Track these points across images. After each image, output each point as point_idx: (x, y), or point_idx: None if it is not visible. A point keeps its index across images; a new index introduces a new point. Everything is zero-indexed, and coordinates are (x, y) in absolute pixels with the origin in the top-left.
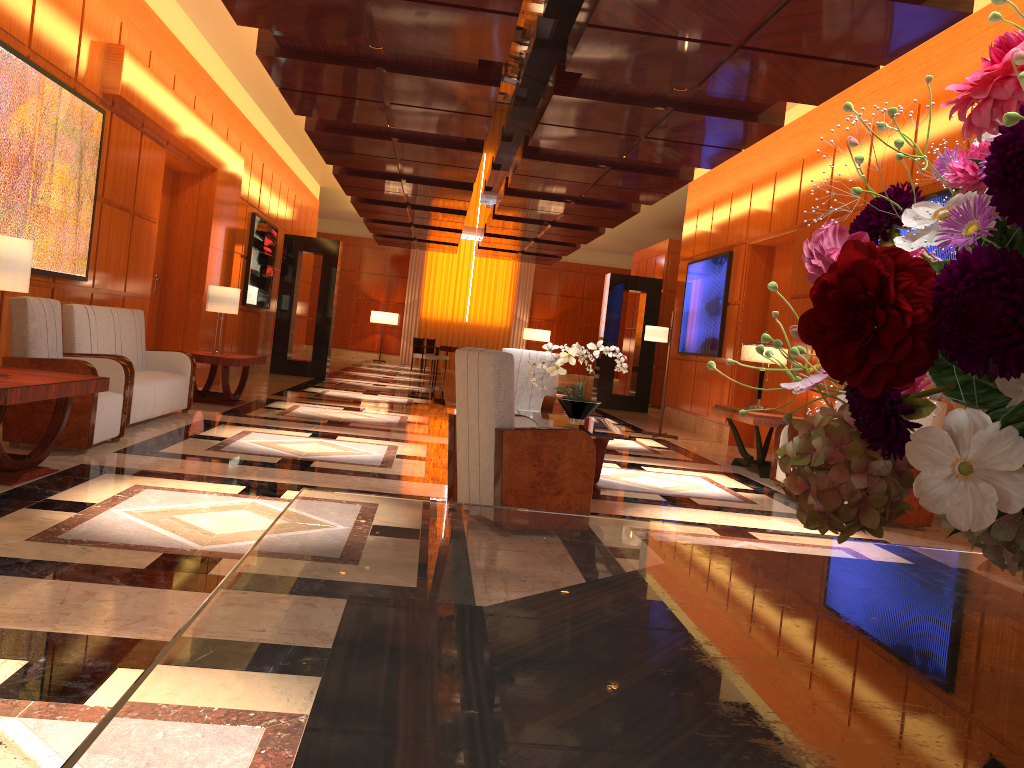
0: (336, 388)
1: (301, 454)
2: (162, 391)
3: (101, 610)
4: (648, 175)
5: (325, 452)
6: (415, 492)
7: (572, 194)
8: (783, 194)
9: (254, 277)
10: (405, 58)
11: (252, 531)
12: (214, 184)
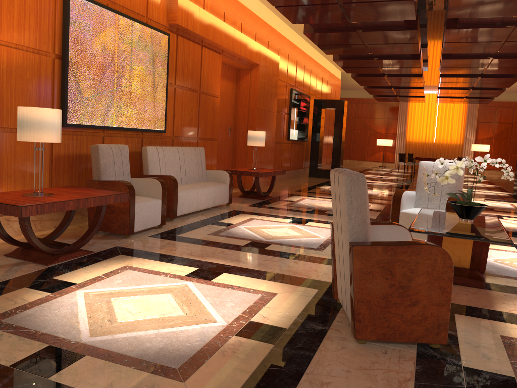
0: None
1: (268, 237)
2: (204, 194)
3: None
4: None
5: (286, 236)
6: (321, 277)
7: (490, 52)
8: None
9: (294, 124)
10: None
11: (148, 320)
12: (257, 73)
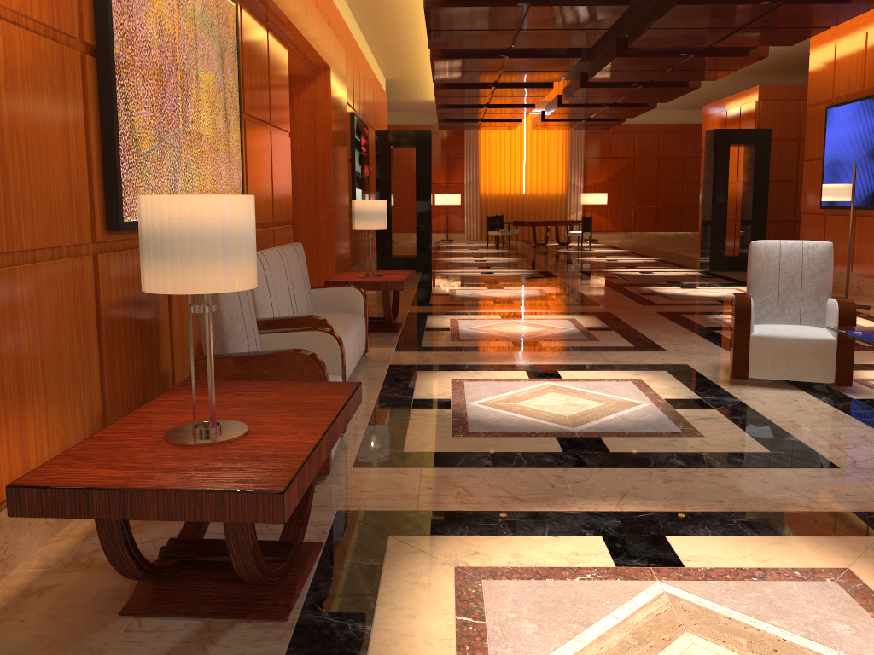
0: (456, 284)
1: (567, 422)
2: (352, 344)
3: None
4: (828, 5)
5: (586, 411)
6: (822, 501)
7: (702, 45)
8: None
9: (358, 179)
10: None
11: None
12: (328, 84)
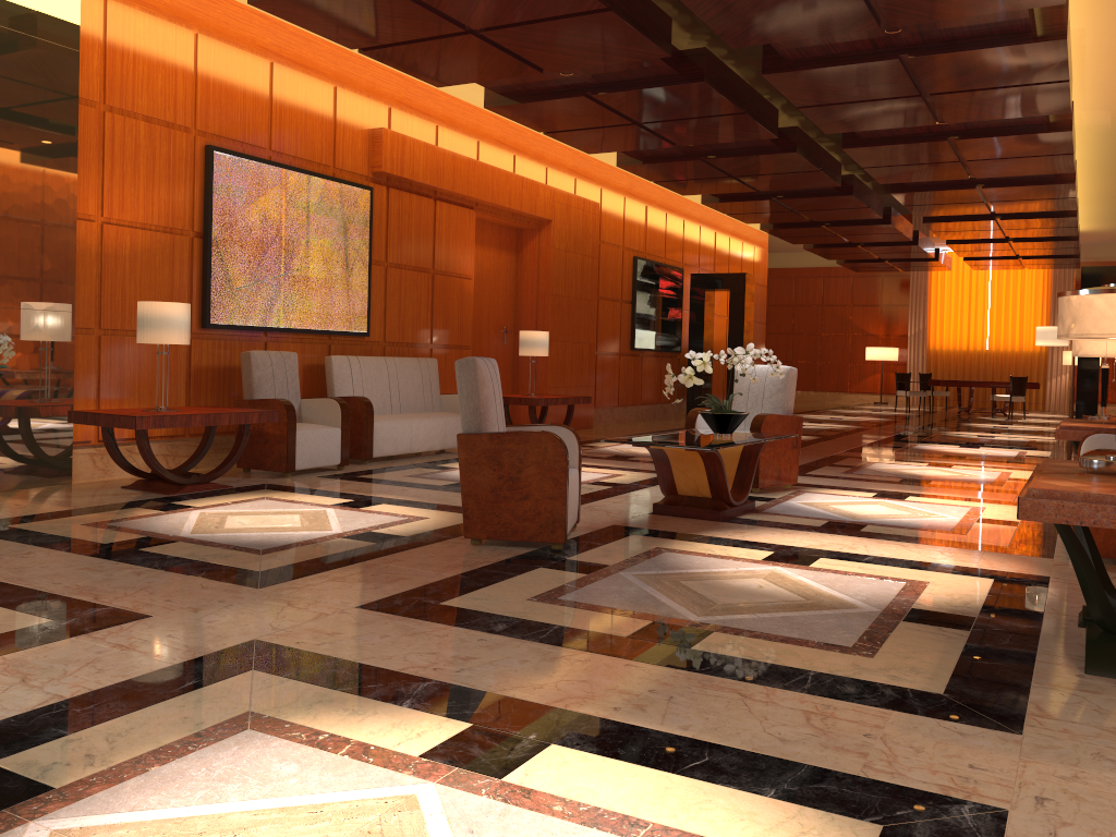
0: None
1: None
2: (423, 428)
3: (7, 561)
4: (1007, 137)
5: None
6: None
7: (960, 177)
8: None
9: (645, 321)
10: (603, 77)
11: (258, 527)
12: (550, 235)
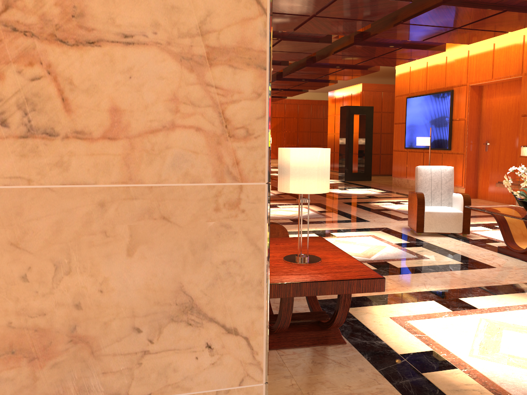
0: None
1: (363, 256)
2: None
3: None
4: (421, 50)
5: (366, 251)
6: (503, 280)
7: (352, 63)
8: (504, 56)
9: None
10: None
11: None
12: None
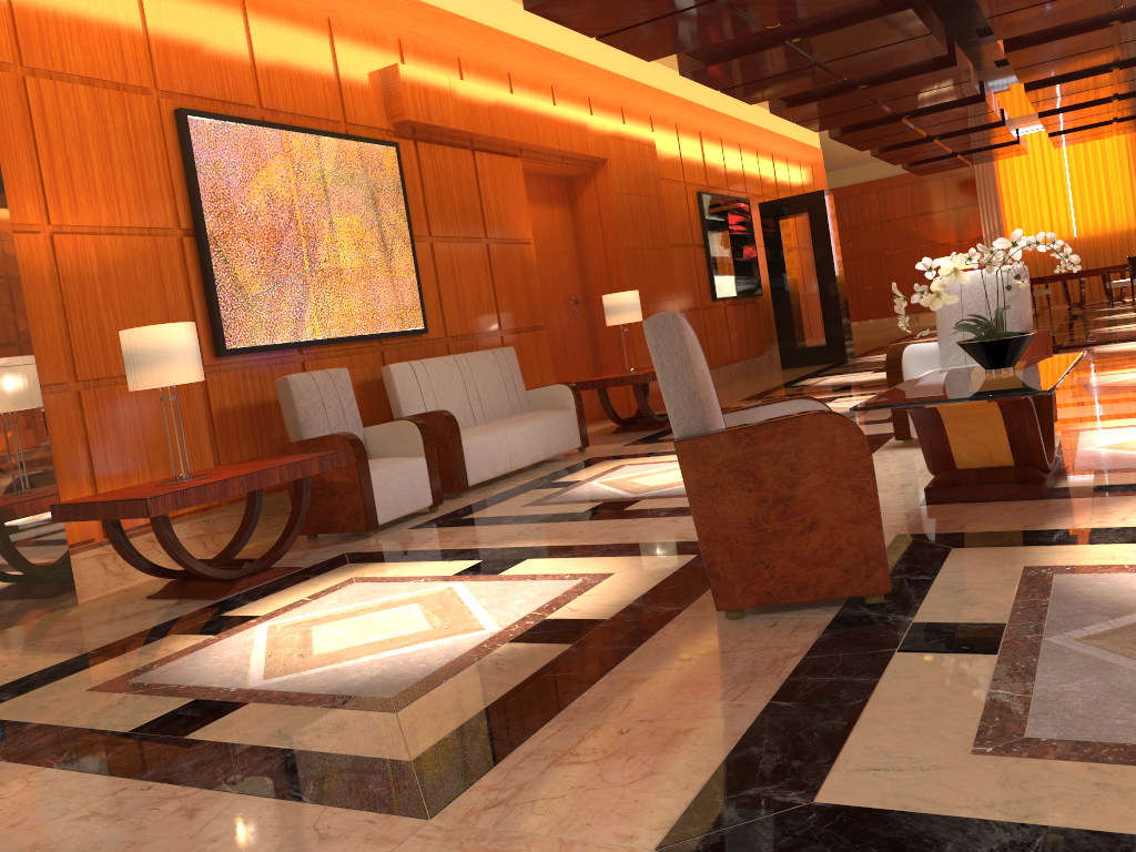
0: (843, 372)
1: (639, 491)
2: (521, 437)
3: None
4: None
5: (678, 481)
6: None
7: (1102, 11)
8: None
9: (722, 265)
10: None
11: (366, 644)
12: (608, 177)
